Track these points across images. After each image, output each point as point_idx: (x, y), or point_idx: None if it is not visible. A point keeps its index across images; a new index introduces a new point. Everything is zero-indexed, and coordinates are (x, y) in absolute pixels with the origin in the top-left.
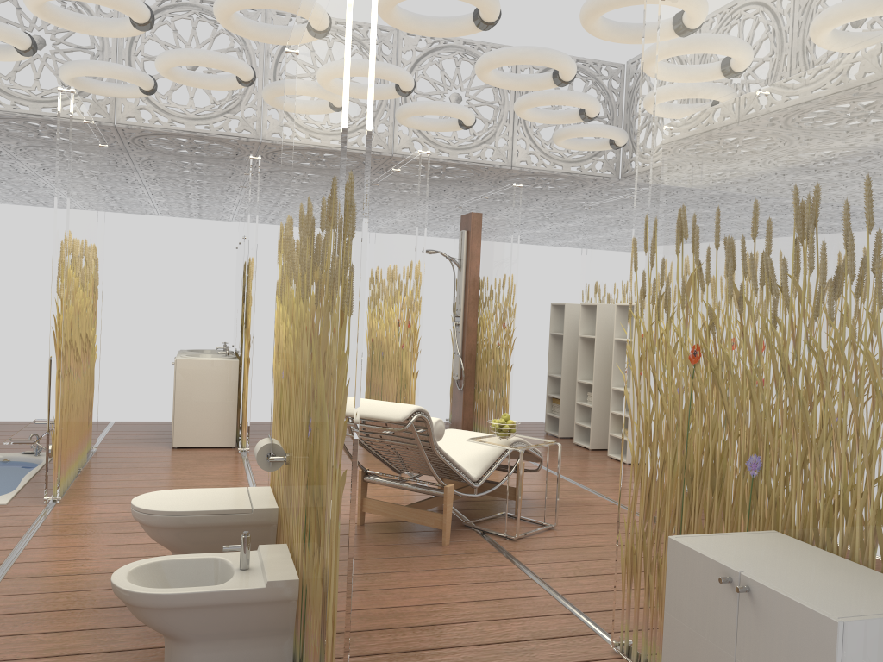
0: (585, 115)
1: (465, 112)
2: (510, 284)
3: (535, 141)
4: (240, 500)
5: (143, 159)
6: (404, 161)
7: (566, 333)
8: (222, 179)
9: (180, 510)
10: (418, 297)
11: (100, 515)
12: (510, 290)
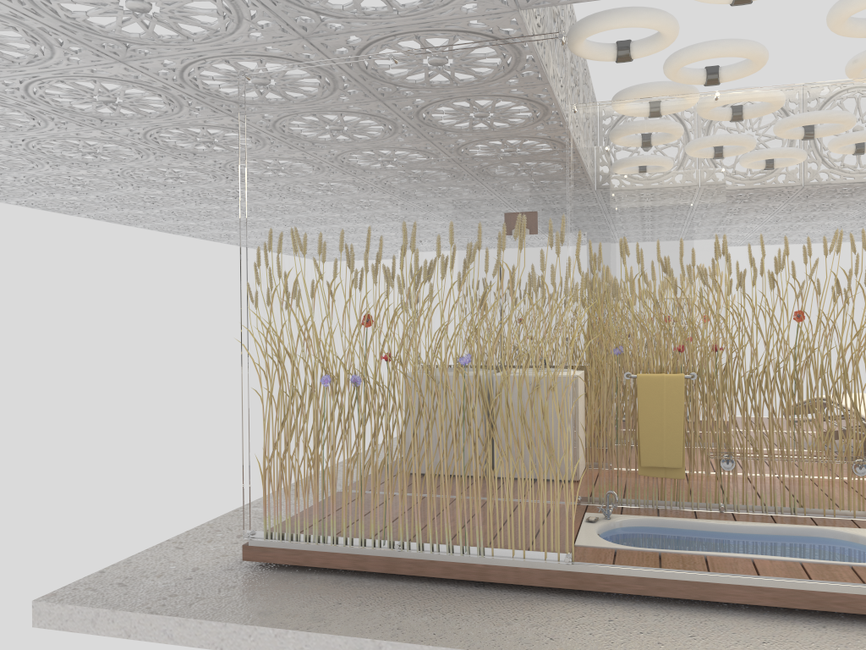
0: None
1: None
2: None
3: None
4: None
5: None
6: None
7: None
8: None
9: None
10: None
11: None
12: None
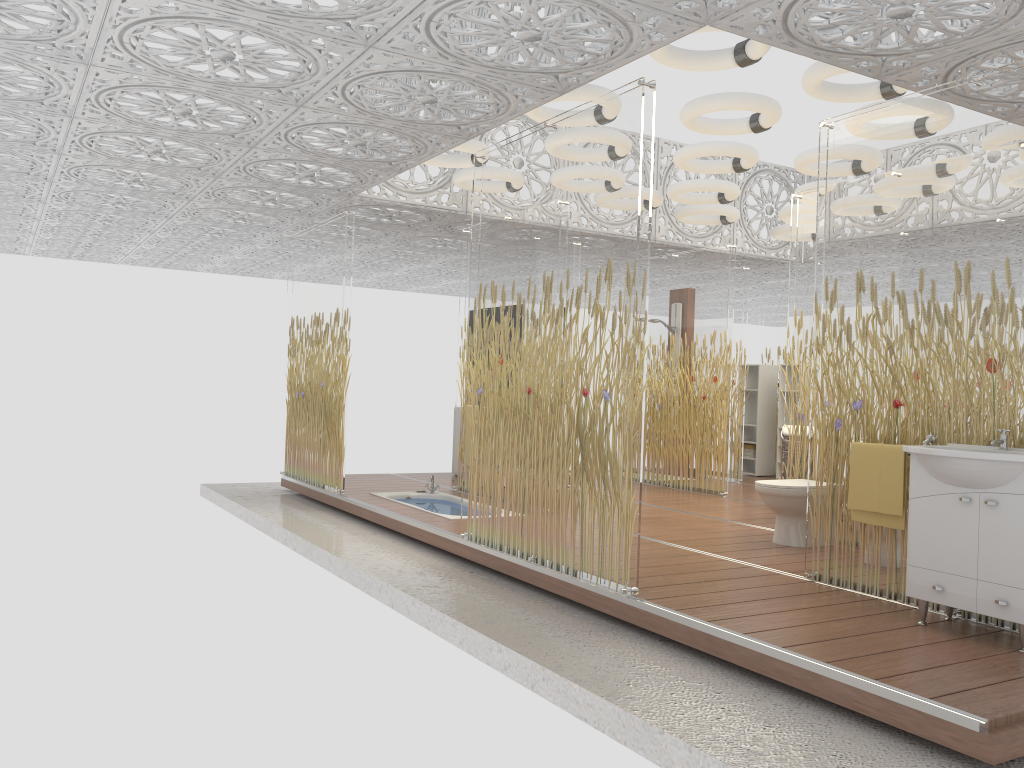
0: None
1: (738, 213)
2: (741, 348)
3: (748, 232)
4: None
5: (416, 235)
6: (698, 251)
7: (760, 389)
8: (444, 252)
9: (806, 486)
10: (729, 358)
11: None
12: (741, 353)
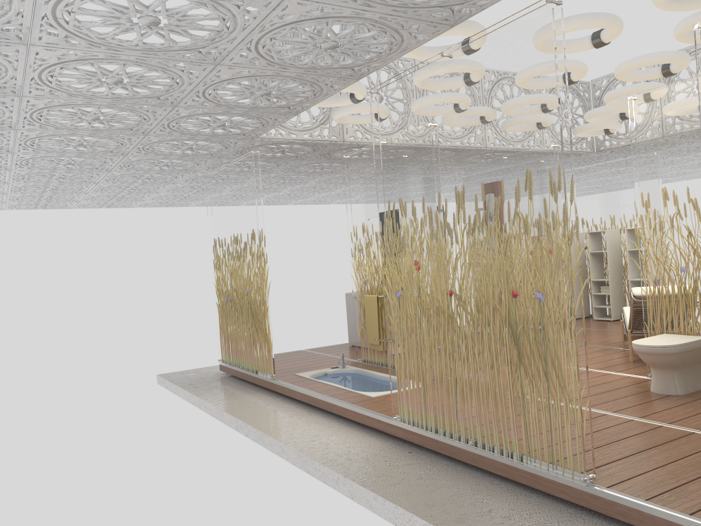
0: (625, 117)
1: None
2: None
3: None
4: (681, 338)
5: (301, 164)
6: None
7: None
8: (321, 174)
9: (681, 343)
10: None
11: None
12: None
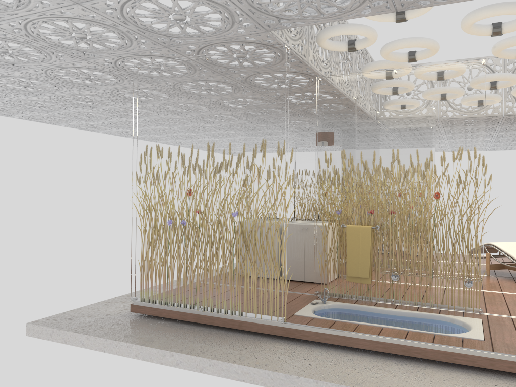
0: None
1: None
2: None
3: None
4: None
5: None
6: None
7: None
8: None
9: None
10: None
11: (513, 310)
12: None
